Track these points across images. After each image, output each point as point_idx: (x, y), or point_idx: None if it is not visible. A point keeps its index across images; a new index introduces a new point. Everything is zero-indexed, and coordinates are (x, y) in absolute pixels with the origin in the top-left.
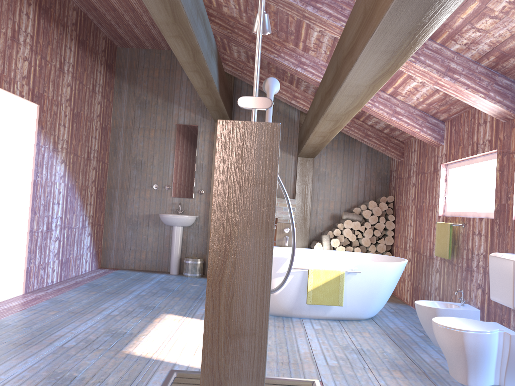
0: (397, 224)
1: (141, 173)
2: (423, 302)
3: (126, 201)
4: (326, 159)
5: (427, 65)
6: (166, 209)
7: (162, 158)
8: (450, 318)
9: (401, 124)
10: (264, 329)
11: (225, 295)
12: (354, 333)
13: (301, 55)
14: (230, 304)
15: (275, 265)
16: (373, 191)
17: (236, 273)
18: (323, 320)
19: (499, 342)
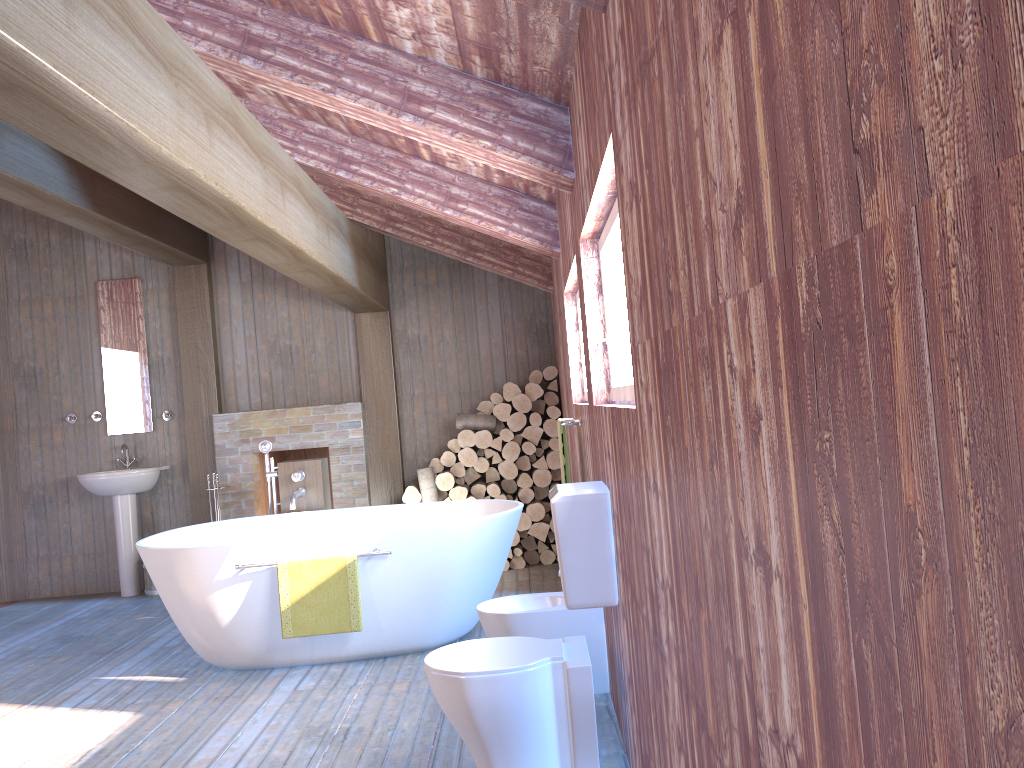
0: None
1: (37, 394)
2: (501, 602)
3: (16, 457)
4: (418, 309)
5: (360, 94)
6: (100, 463)
7: (77, 357)
8: (477, 644)
9: (469, 222)
10: None
11: None
12: (375, 689)
13: None
14: None
15: (209, 565)
16: (525, 361)
17: None
18: (340, 665)
19: (556, 686)
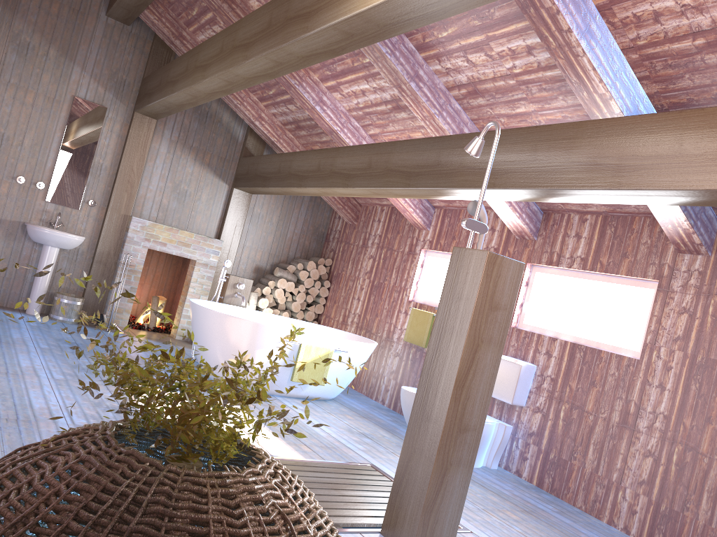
0: (333, 293)
1: None
2: (406, 389)
3: None
4: (264, 198)
5: None
6: (31, 217)
7: (40, 140)
8: None
9: (398, 200)
10: (481, 426)
11: (463, 397)
12: (339, 416)
13: (323, 92)
14: (465, 405)
15: (266, 335)
16: (307, 248)
17: (474, 379)
18: (295, 399)
19: (494, 431)
